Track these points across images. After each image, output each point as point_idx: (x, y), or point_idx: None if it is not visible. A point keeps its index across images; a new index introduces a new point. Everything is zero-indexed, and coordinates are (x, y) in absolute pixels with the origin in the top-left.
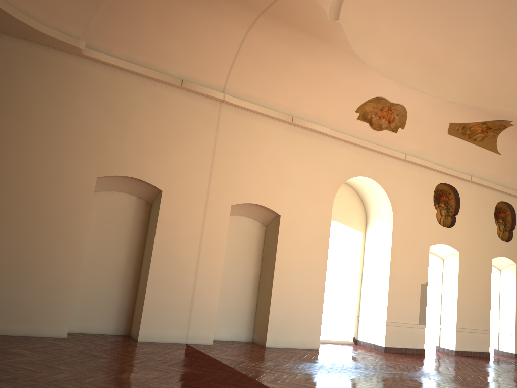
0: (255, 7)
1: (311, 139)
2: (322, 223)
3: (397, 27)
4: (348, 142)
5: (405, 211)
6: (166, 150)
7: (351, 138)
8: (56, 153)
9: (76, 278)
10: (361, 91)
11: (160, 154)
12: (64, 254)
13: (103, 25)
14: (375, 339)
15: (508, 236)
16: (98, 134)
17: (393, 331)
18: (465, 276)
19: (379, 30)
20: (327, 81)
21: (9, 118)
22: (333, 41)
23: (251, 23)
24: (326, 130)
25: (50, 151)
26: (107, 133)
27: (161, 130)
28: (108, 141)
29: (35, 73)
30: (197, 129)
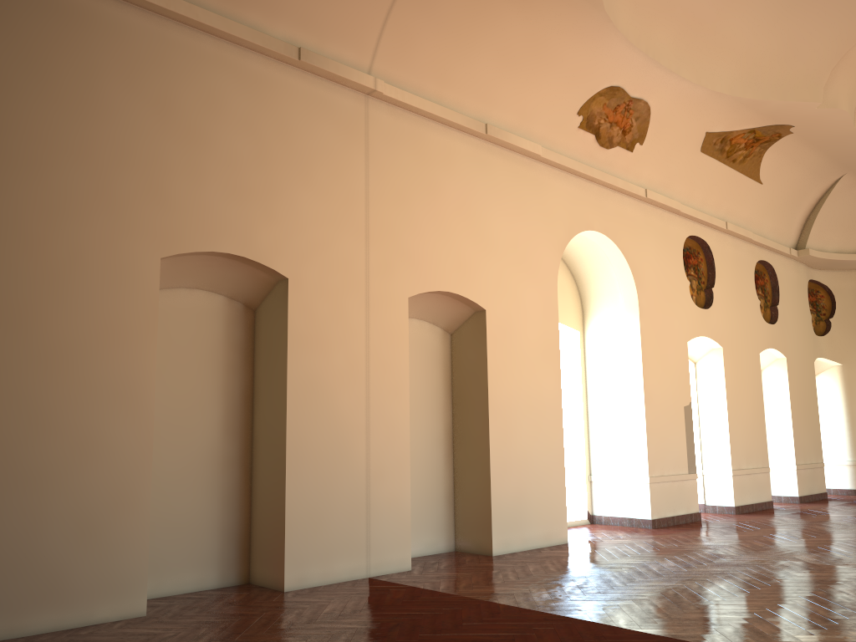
0: None
1: (514, 165)
2: (546, 318)
3: None
4: (567, 170)
5: (652, 287)
6: (284, 195)
7: (572, 163)
8: (67, 208)
9: (149, 481)
10: (590, 76)
11: (275, 202)
12: (117, 433)
13: None
14: (631, 510)
15: (771, 315)
16: (150, 163)
17: (659, 491)
18: (733, 385)
19: None
20: (541, 56)
21: None
22: None
23: None
24: (537, 148)
25: (53, 205)
26: (168, 161)
27: (270, 152)
28: (173, 178)
29: None
30: (333, 149)
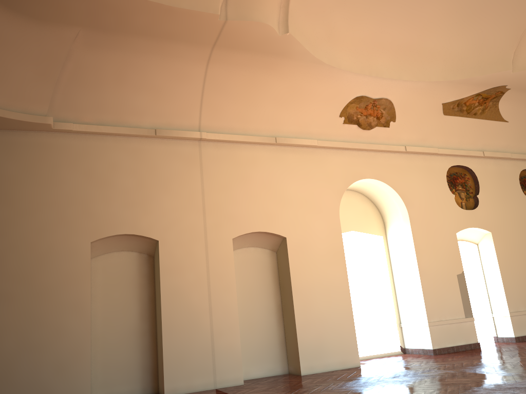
0: (205, 42)
1: (301, 154)
2: (332, 235)
3: (355, 24)
4: (340, 148)
5: (420, 204)
6: (154, 200)
7: (342, 144)
8: (46, 228)
9: (89, 345)
10: (339, 95)
11: (149, 205)
12: (73, 324)
13: (67, 97)
14: (422, 343)
15: None
16: (83, 200)
17: (438, 331)
18: (505, 256)
19: (338, 32)
20: (301, 94)
21: None
22: (292, 54)
23: (207, 59)
24: (313, 142)
25: (40, 228)
26: (92, 197)
27: (145, 181)
28: (95, 205)
29: (12, 157)
30: (181, 172)
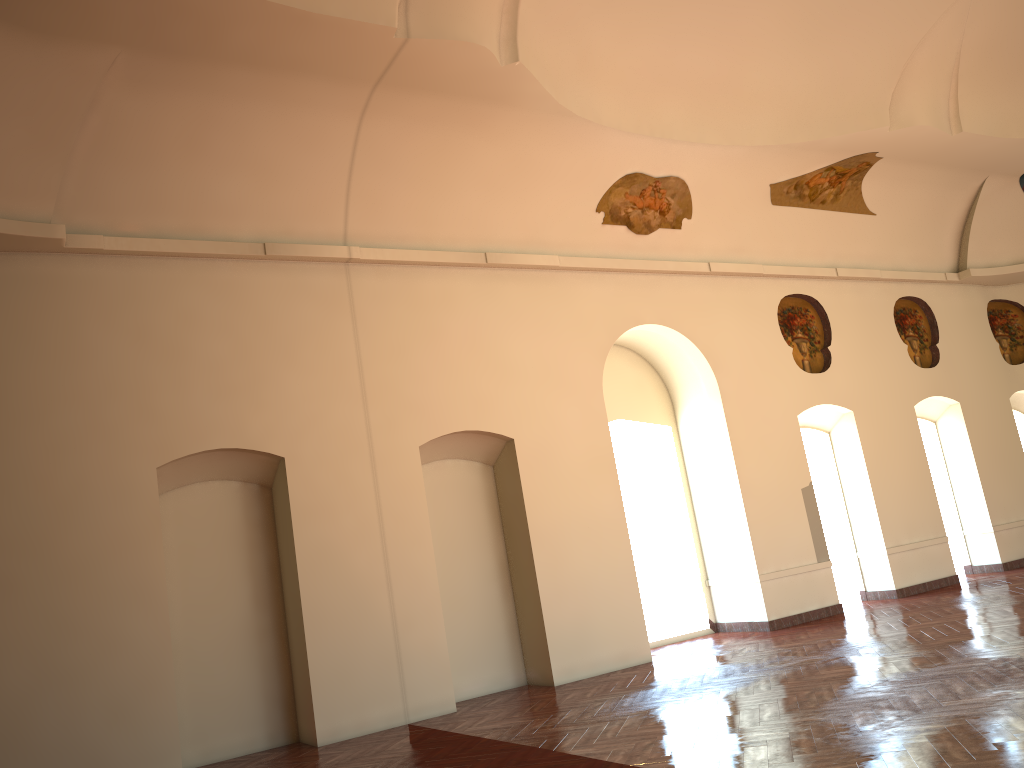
0: (361, 77)
1: (531, 283)
2: (593, 431)
3: (626, 42)
4: (599, 269)
5: (737, 366)
6: (270, 381)
7: (601, 262)
8: (67, 445)
9: (171, 664)
10: (596, 172)
11: (262, 390)
12: (136, 627)
13: (88, 184)
14: (749, 613)
15: (932, 357)
16: (135, 388)
17: (776, 589)
18: (876, 451)
19: (597, 56)
20: (530, 171)
21: None
22: (520, 98)
23: (363, 107)
24: (552, 259)
25: (54, 445)
26: (152, 381)
27: (250, 345)
28: (159, 395)
29: None
30: (316, 325)
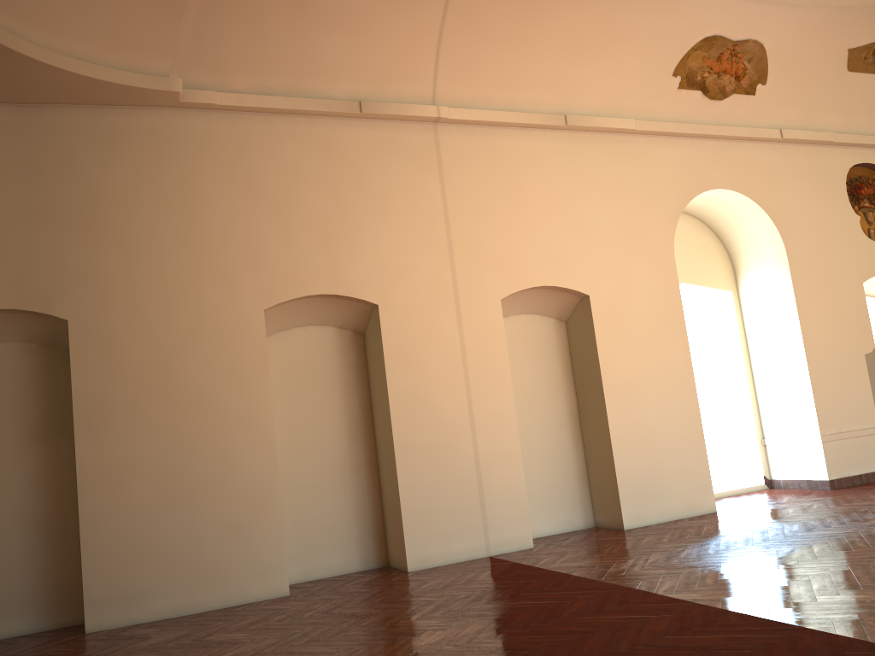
0: None
1: (607, 146)
2: (664, 291)
3: None
4: (673, 134)
5: (804, 232)
6: (365, 233)
7: (676, 126)
8: (185, 286)
9: (278, 490)
10: (676, 35)
11: (358, 241)
12: (247, 454)
13: (201, 41)
14: (807, 471)
15: None
16: (244, 235)
17: (837, 450)
18: None
19: None
20: (612, 33)
21: (92, 247)
22: None
23: None
24: (629, 123)
25: (174, 286)
26: (259, 229)
27: (347, 199)
28: (265, 243)
29: (111, 157)
30: (406, 181)
